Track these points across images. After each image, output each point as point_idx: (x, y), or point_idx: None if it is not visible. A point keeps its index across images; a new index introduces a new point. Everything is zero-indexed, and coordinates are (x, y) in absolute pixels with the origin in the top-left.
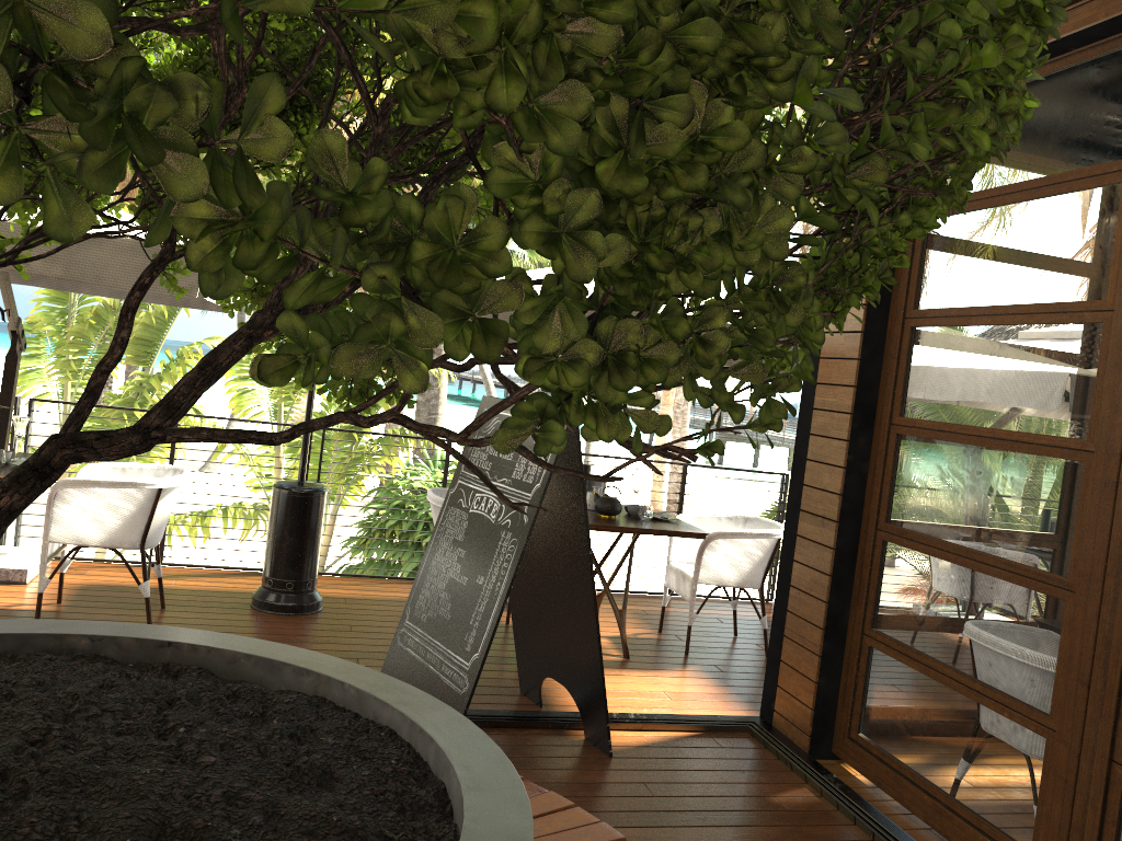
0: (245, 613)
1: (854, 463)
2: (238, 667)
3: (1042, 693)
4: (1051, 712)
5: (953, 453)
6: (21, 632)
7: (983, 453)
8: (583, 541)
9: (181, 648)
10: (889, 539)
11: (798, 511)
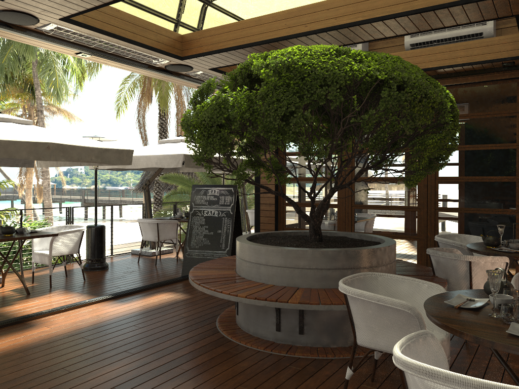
0: (92, 272)
1: (276, 189)
2: (279, 234)
3: (334, 227)
4: (337, 229)
5: (303, 183)
6: (252, 235)
7: (312, 182)
8: (238, 217)
9: (269, 233)
10: (287, 205)
11: (259, 204)
